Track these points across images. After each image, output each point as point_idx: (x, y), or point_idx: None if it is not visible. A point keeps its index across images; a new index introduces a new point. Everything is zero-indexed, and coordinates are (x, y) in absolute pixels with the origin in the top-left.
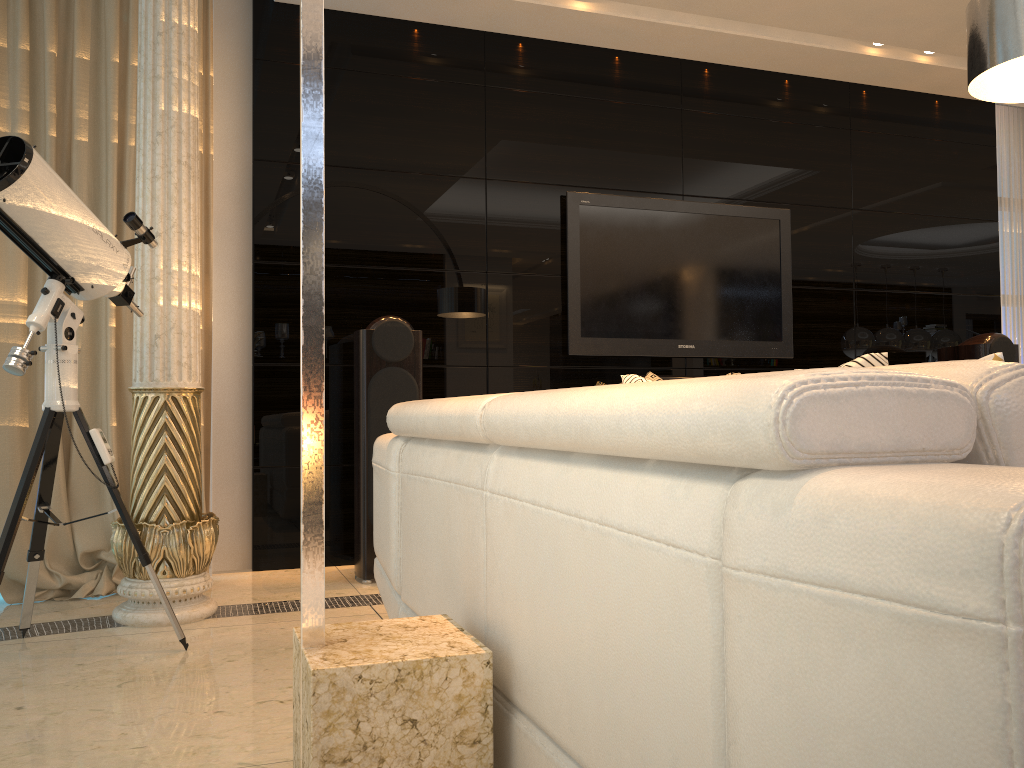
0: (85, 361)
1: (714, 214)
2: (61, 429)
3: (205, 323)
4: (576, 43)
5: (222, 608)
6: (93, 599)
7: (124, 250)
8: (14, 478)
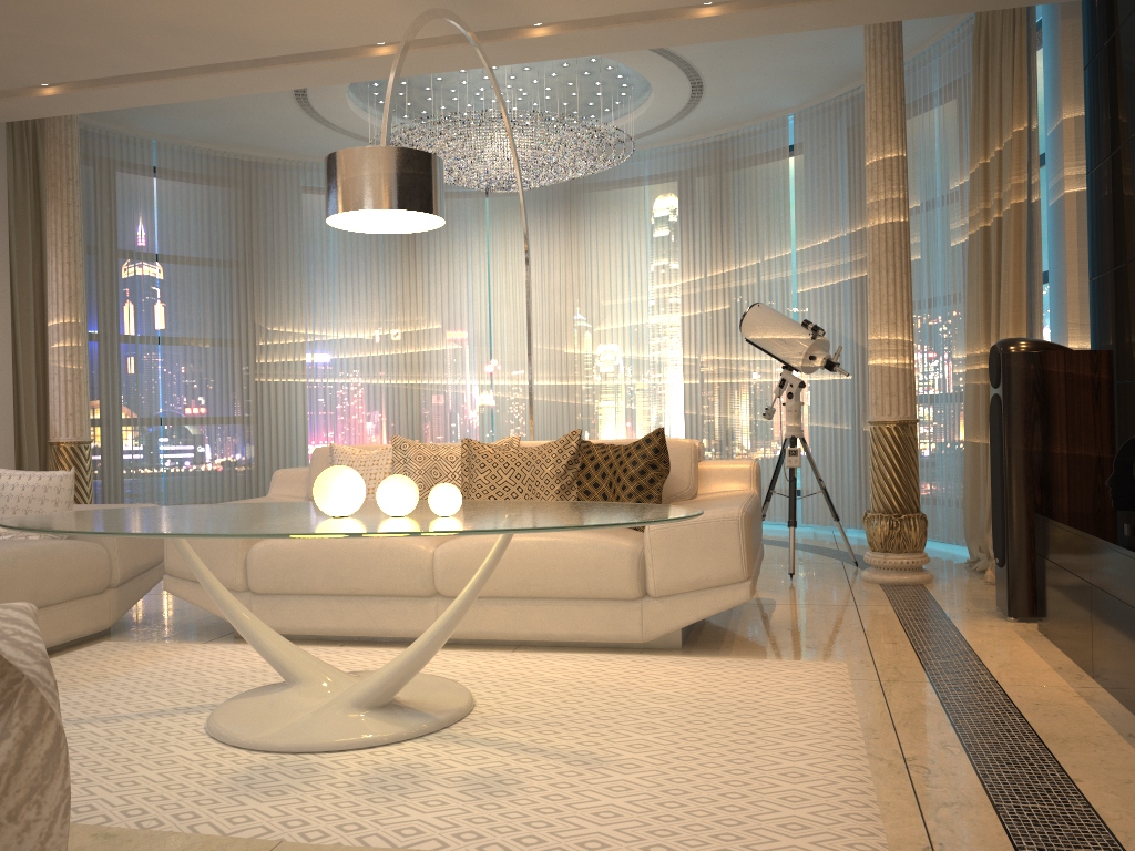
0: None
1: None
2: (805, 447)
3: None
4: None
5: (913, 586)
6: (975, 572)
7: (804, 343)
8: (968, 478)
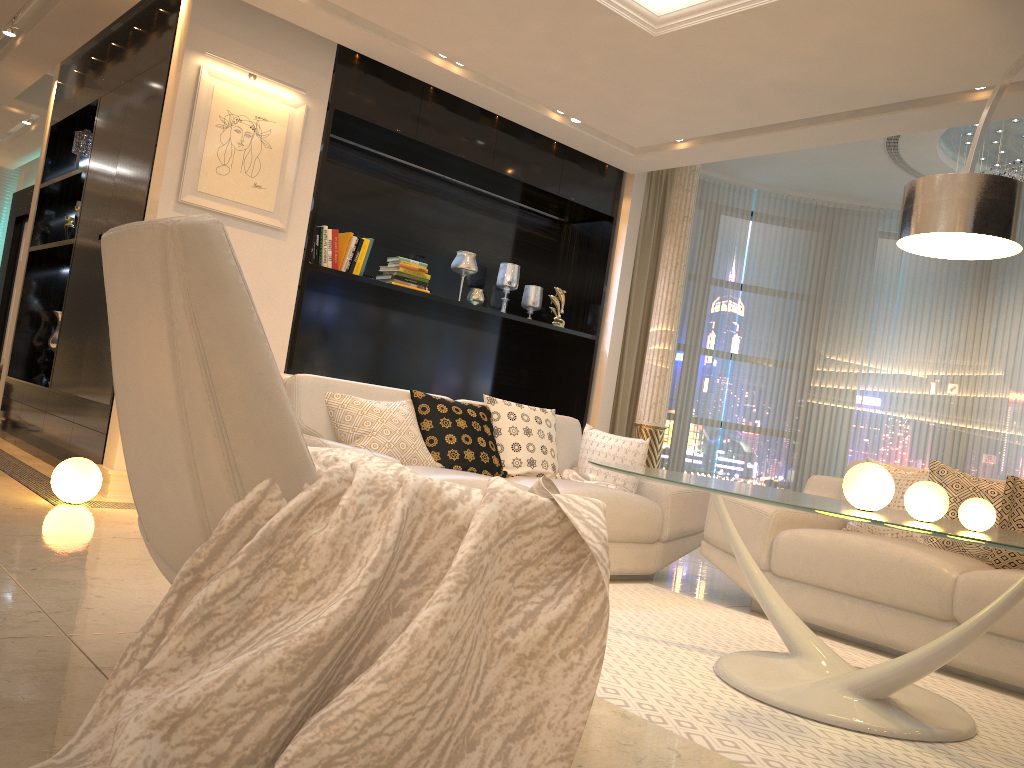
0: None
1: None
2: None
3: None
4: None
5: None
6: None
7: None
8: None
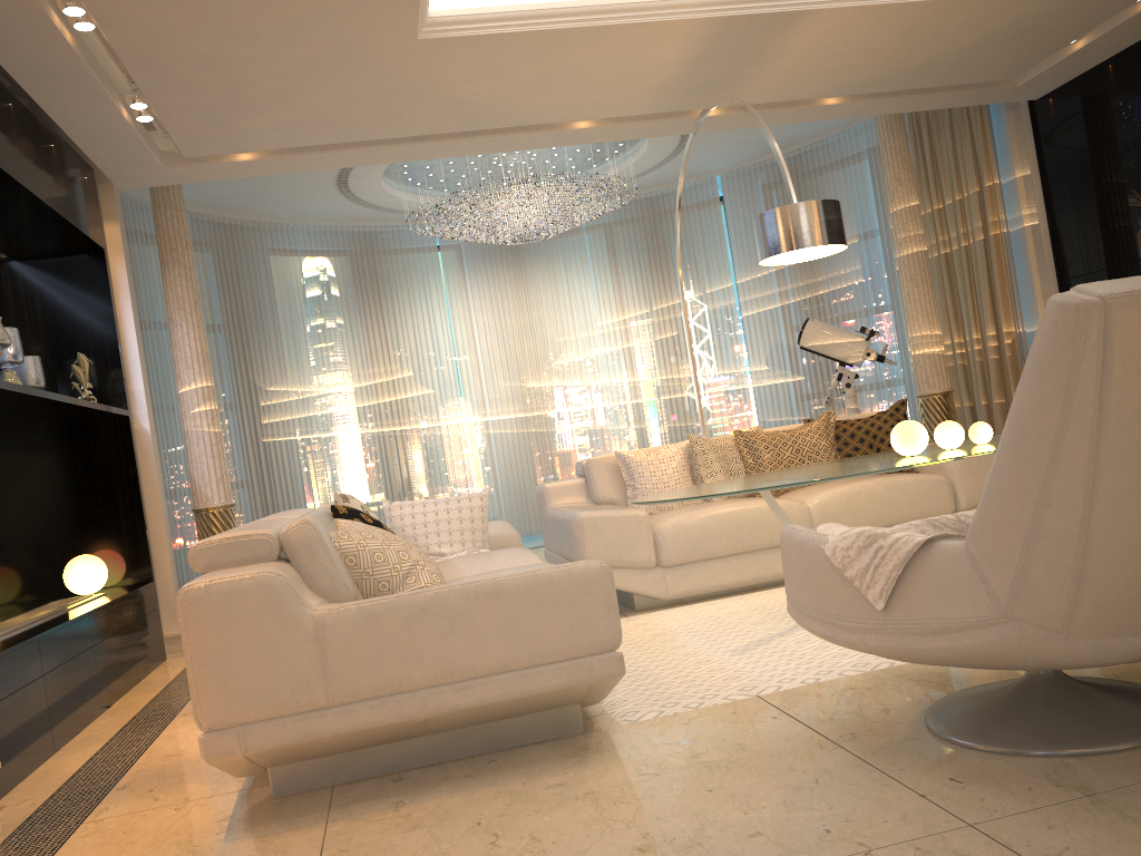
0: (974, 369)
1: None
2: None
3: (1017, 336)
4: None
5: None
6: None
7: (861, 344)
8: None
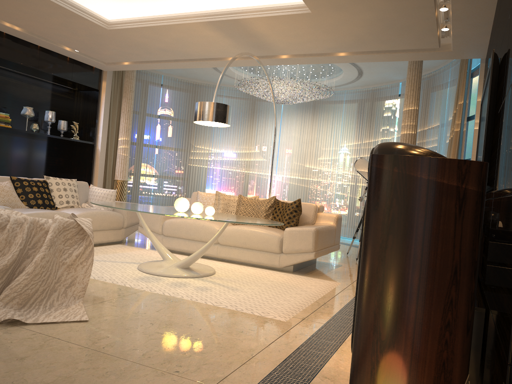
0: None
1: (486, 80)
2: None
3: None
4: (496, 4)
5: None
6: None
7: None
8: None
